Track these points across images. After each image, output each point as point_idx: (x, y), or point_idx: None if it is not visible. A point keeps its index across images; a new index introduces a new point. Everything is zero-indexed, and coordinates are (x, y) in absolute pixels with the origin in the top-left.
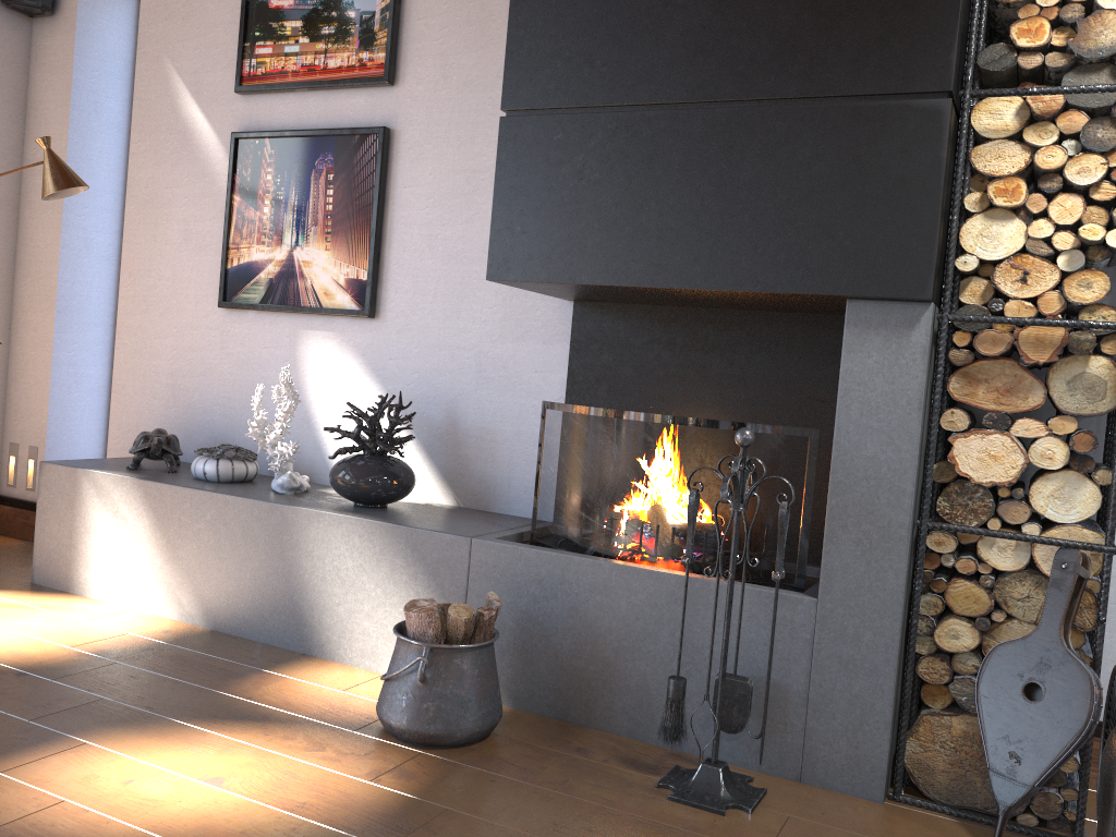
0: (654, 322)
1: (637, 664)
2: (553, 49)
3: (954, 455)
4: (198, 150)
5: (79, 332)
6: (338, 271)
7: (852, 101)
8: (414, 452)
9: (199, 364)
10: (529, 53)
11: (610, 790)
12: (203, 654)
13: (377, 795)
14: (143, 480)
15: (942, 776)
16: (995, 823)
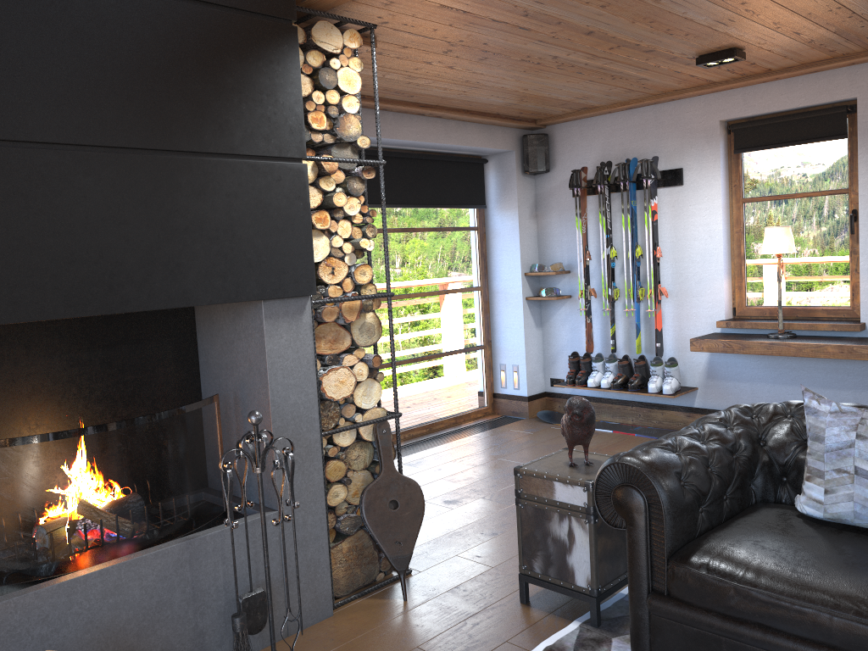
0: None
1: (159, 633)
2: None
3: (323, 387)
4: None
5: None
6: None
7: (249, 159)
8: None
9: None
10: None
11: None
12: None
13: None
14: None
15: (343, 580)
16: (377, 586)
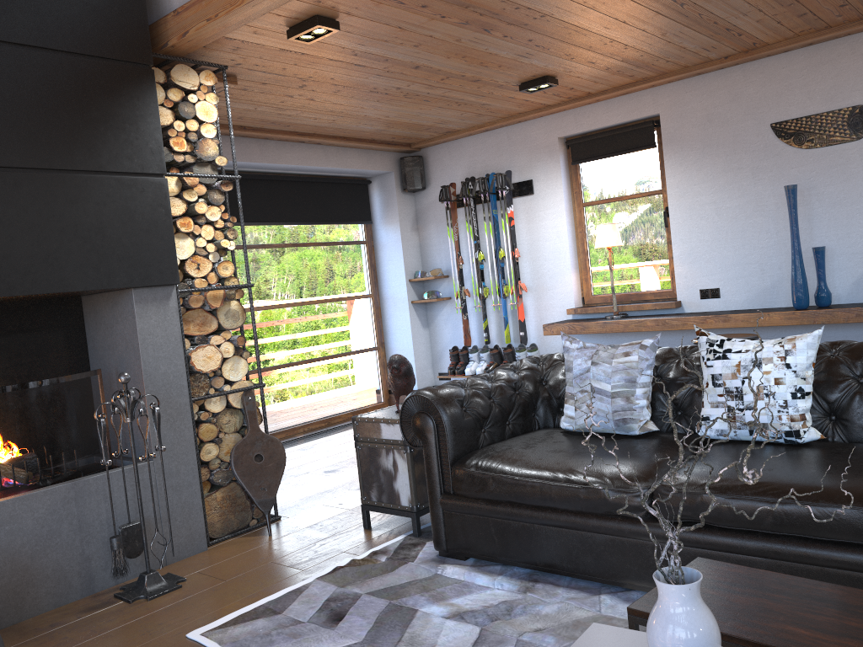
0: None
1: (50, 556)
2: None
3: (193, 361)
4: None
5: None
6: None
7: (115, 175)
8: None
9: None
10: None
11: (120, 616)
12: None
13: None
14: None
15: (218, 524)
16: (249, 529)
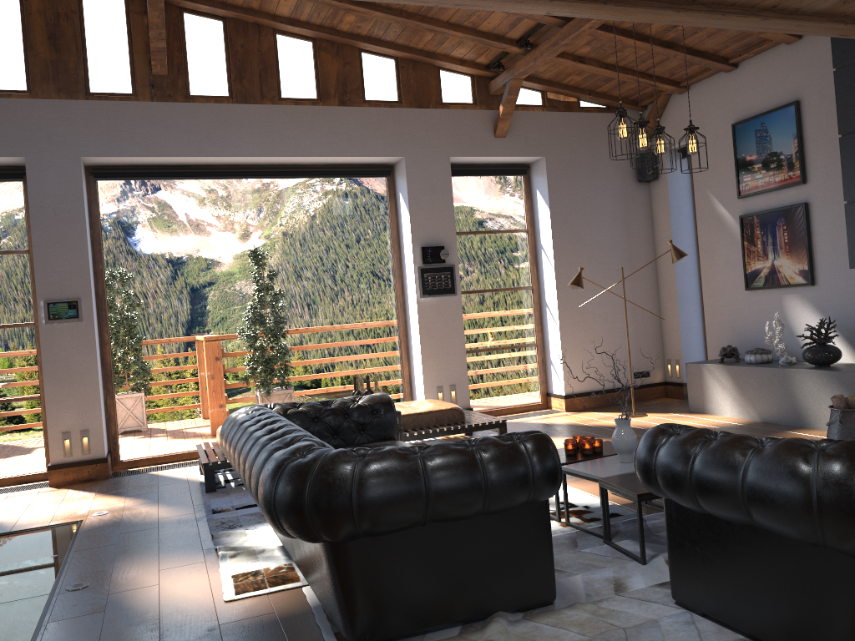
0: None
1: None
2: None
3: None
4: (726, 225)
5: (687, 309)
6: (794, 267)
7: None
8: (842, 342)
9: (741, 315)
10: (851, 177)
11: None
12: (760, 427)
13: None
14: (726, 365)
15: None
16: None
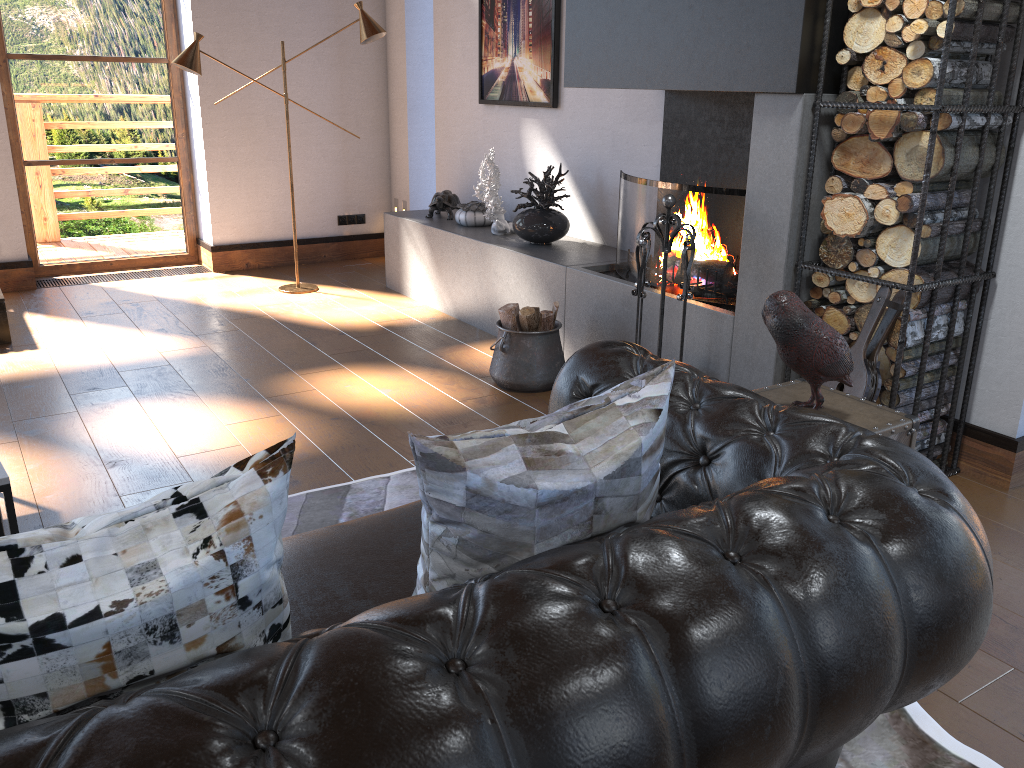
0: (711, 104)
1: None
2: None
3: (824, 213)
4: None
5: (423, 123)
6: (536, 74)
7: None
8: (580, 206)
9: (474, 144)
10: None
11: None
12: (439, 332)
13: (456, 407)
14: (424, 225)
15: None
16: None
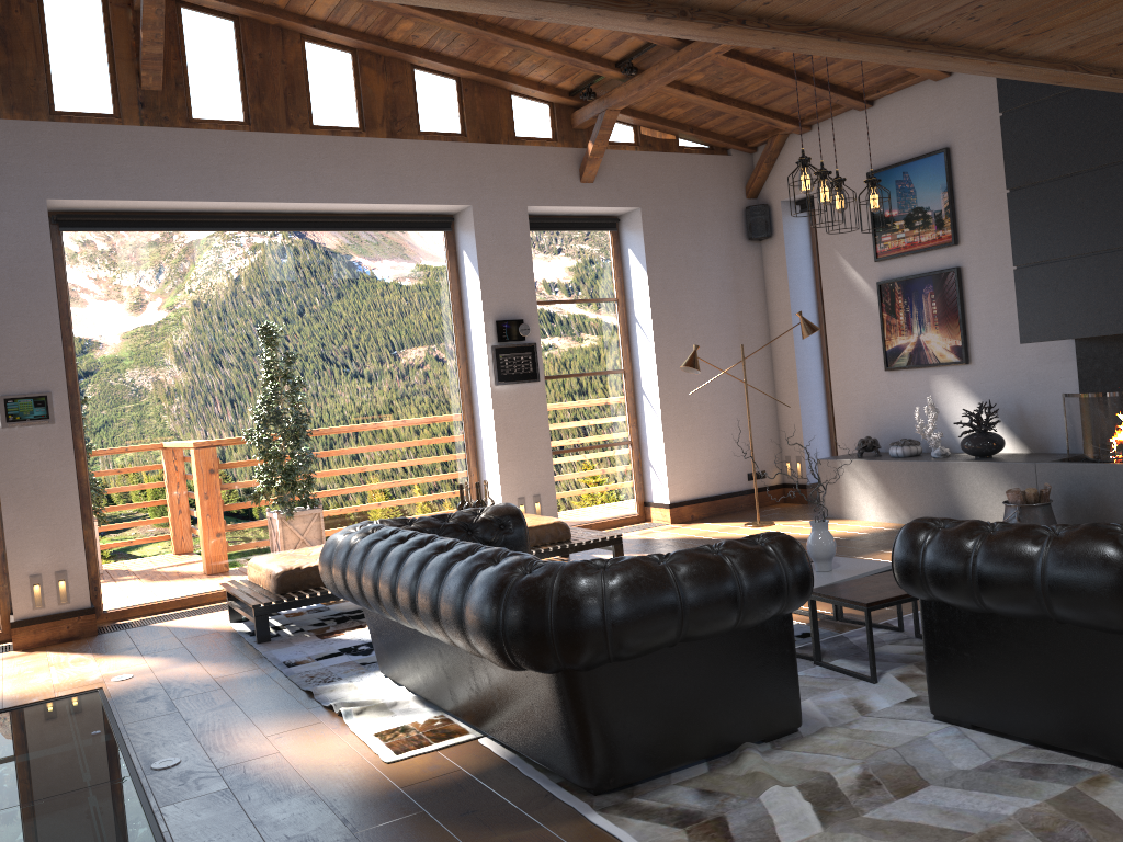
0: (1119, 343)
1: None
2: (1032, 236)
3: None
4: (859, 293)
5: (809, 394)
6: (945, 343)
7: None
8: (1002, 429)
9: (879, 401)
10: (1021, 239)
11: None
12: None
13: None
14: (869, 460)
15: None
16: None
